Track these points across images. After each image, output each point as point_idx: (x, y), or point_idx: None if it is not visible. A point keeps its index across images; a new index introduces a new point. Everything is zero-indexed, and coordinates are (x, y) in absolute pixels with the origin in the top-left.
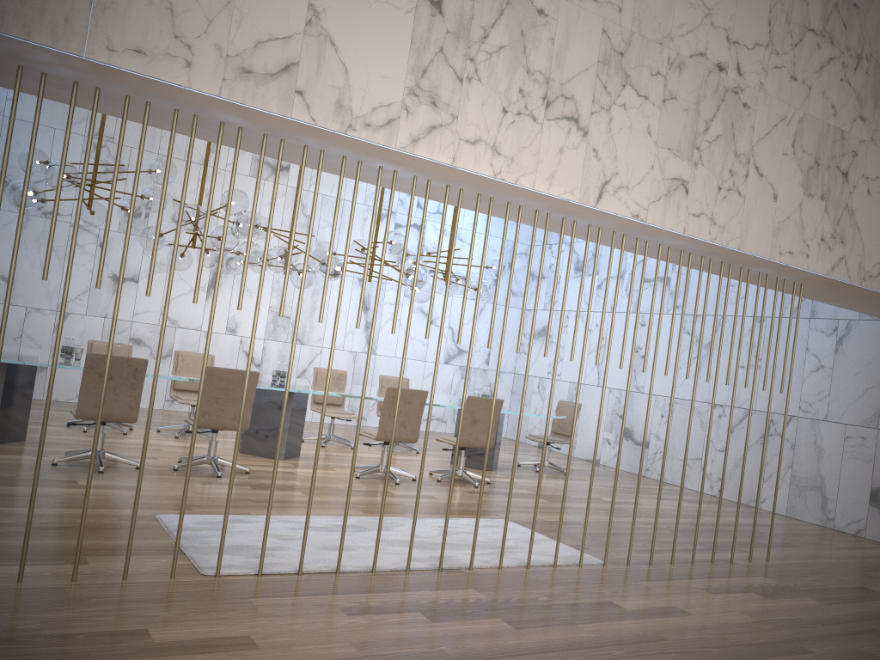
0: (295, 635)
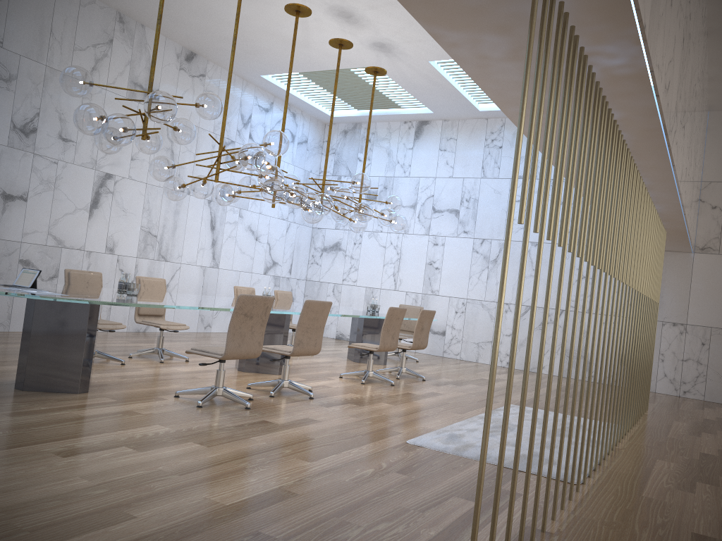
0: None
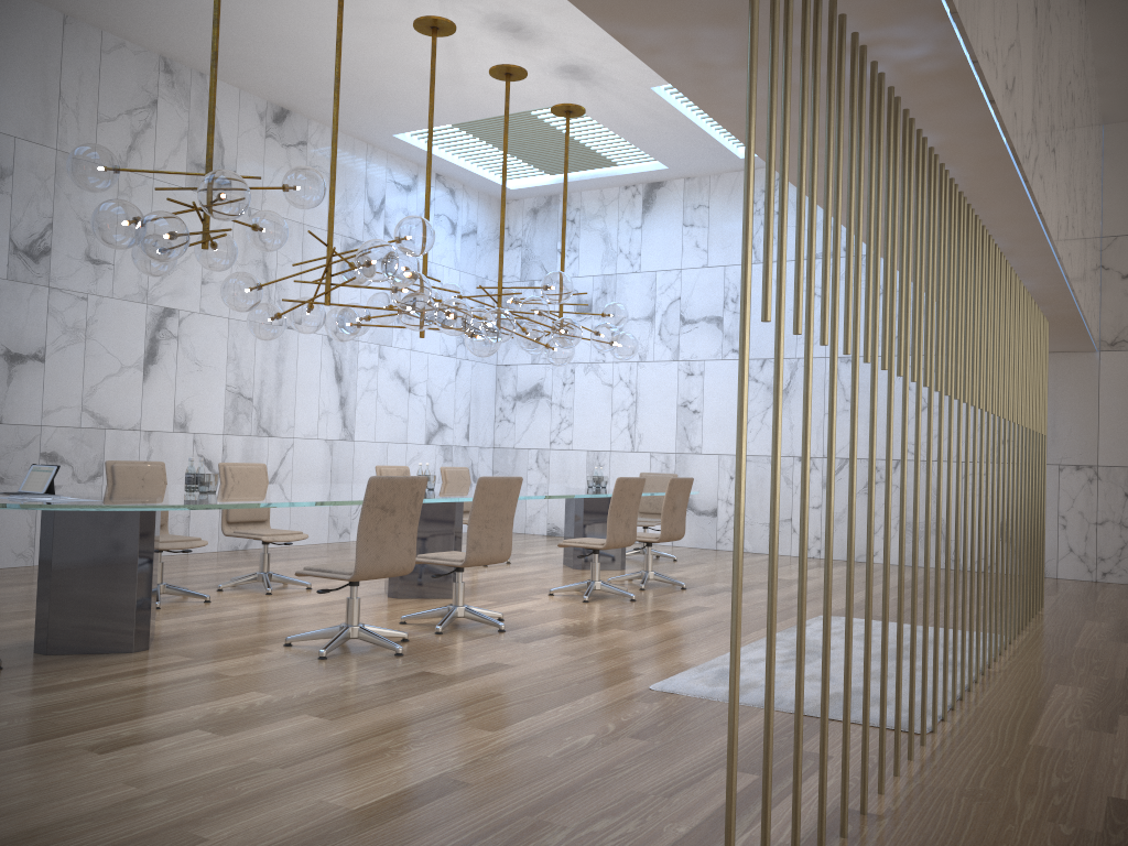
0: None
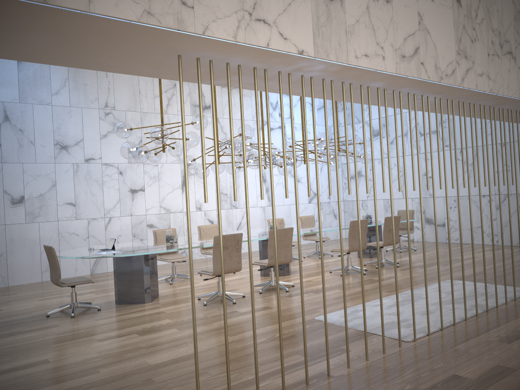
0: (513, 359)
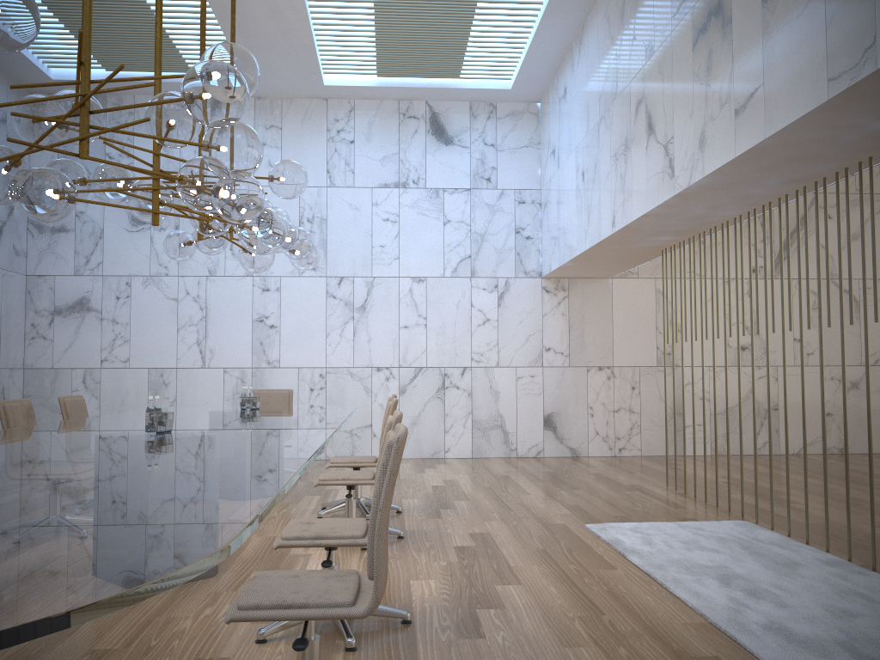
0: None
